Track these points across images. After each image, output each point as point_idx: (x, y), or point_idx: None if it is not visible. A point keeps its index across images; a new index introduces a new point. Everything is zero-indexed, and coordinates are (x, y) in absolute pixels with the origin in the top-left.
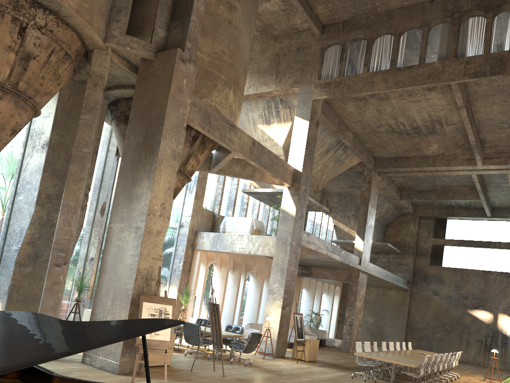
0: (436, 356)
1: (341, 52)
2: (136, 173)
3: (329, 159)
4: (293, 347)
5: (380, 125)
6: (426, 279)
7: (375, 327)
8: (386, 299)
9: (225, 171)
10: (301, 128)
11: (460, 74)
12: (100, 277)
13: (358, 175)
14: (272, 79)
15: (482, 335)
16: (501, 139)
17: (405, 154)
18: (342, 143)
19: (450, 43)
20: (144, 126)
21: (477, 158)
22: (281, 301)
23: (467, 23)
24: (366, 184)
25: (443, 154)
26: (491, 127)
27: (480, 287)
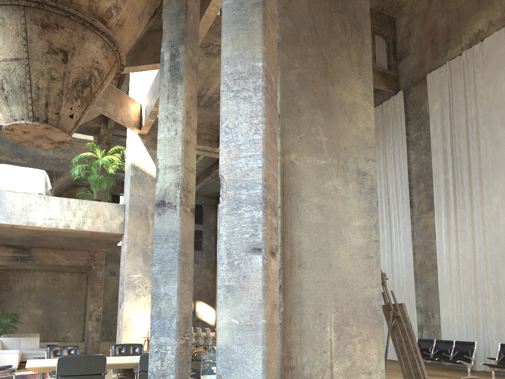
0: None
1: None
2: (330, 57)
3: None
4: None
5: None
6: None
7: (46, 320)
8: (59, 285)
9: None
10: None
11: None
12: (289, 279)
13: (83, 132)
14: None
15: None
16: None
17: None
18: None
19: None
20: None
21: None
22: (149, 297)
23: None
24: (105, 146)
25: None
26: None
27: None
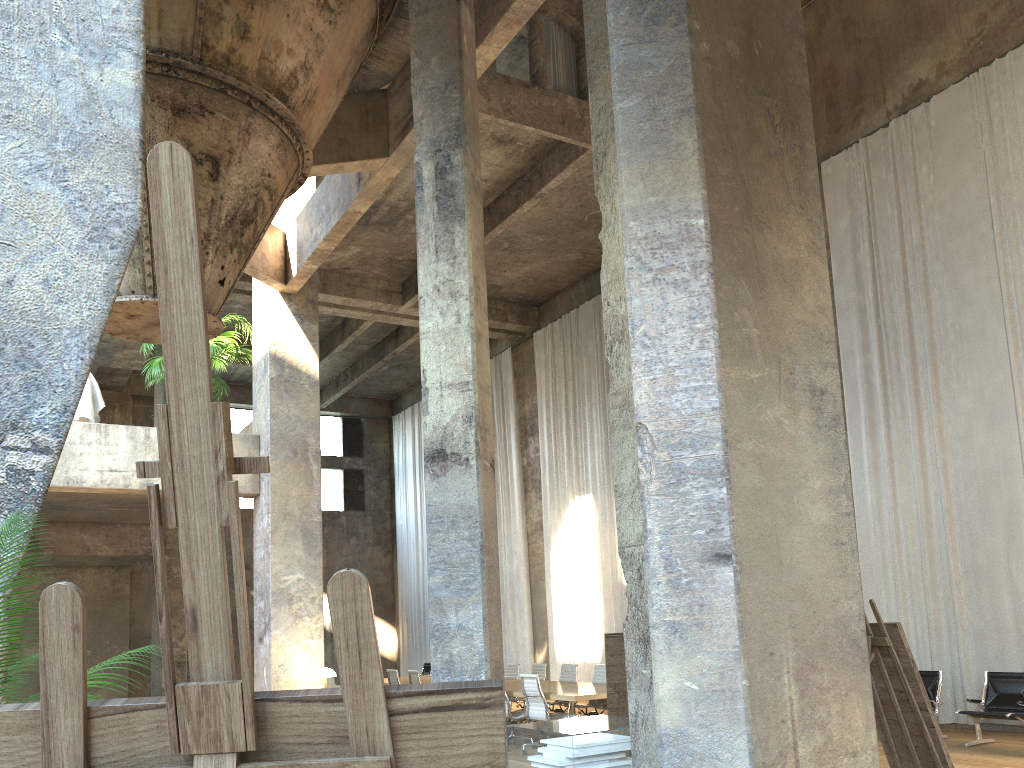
0: None
1: None
2: (754, 180)
3: None
4: None
5: None
6: None
7: None
8: None
9: None
10: None
11: None
12: None
13: None
14: None
15: None
16: None
17: None
18: None
19: (570, 69)
20: (731, 3)
21: None
22: (319, 619)
23: None
24: None
25: (343, 270)
26: None
27: None
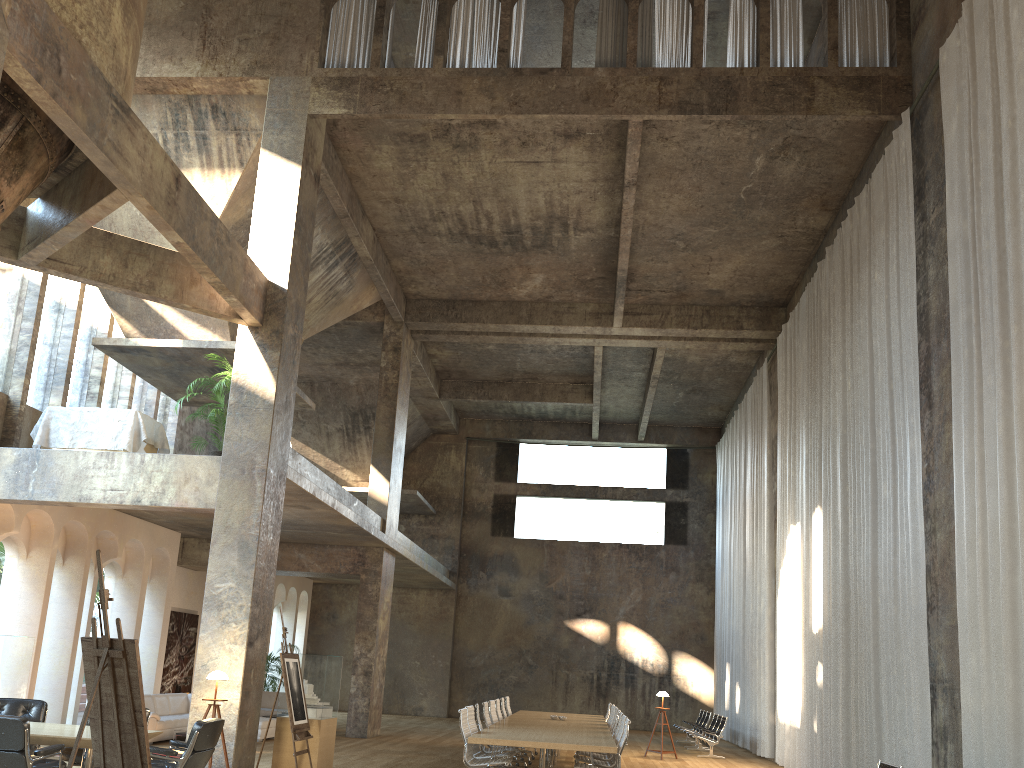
0: (578, 719)
1: (379, 12)
2: None
3: (316, 287)
4: (275, 744)
5: (439, 215)
6: (486, 564)
7: (387, 674)
8: (408, 612)
9: (70, 265)
10: (280, 180)
11: (651, 102)
12: None
13: (367, 335)
14: (192, 48)
15: (593, 668)
16: (663, 275)
17: (474, 293)
18: (347, 251)
19: (621, 38)
20: None
21: (618, 311)
22: (244, 626)
23: (652, 3)
24: (390, 355)
25: (547, 299)
26: (654, 245)
27: (584, 574)
